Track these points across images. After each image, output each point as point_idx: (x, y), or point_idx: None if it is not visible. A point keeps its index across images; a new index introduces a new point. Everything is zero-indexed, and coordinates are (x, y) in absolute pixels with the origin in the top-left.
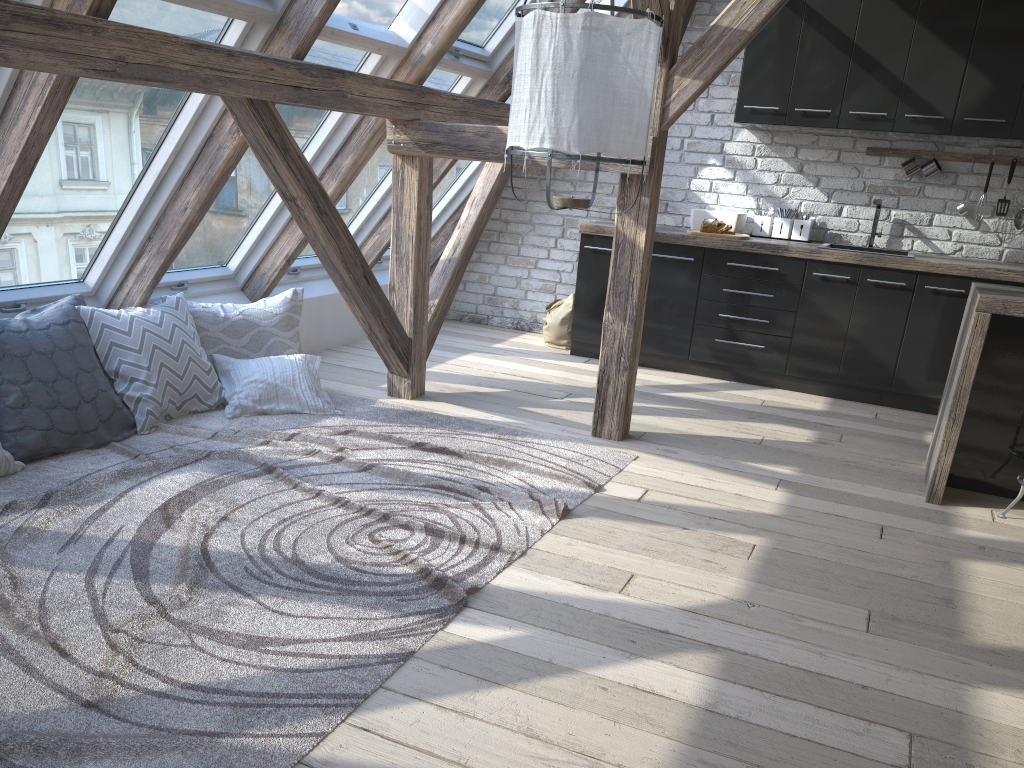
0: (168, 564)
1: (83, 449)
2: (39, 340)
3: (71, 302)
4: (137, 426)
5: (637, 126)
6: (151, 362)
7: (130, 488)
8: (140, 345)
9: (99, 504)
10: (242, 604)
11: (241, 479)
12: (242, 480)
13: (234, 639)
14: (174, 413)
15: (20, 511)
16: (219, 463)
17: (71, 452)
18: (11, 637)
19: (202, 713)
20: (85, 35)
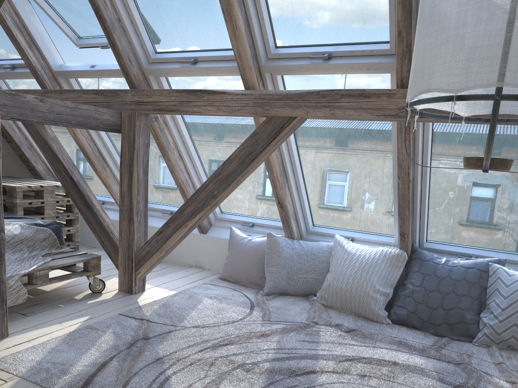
0: (293, 364)
1: (427, 332)
2: (442, 270)
3: (490, 260)
4: (474, 338)
5: (470, 50)
6: (508, 306)
7: (386, 348)
8: (508, 294)
9: (358, 343)
10: (251, 387)
11: (432, 378)
12: (431, 378)
13: (211, 386)
14: (517, 347)
15: (337, 329)
16: (453, 369)
17: (422, 331)
18: (215, 340)
19: (143, 382)
20: (381, 98)
